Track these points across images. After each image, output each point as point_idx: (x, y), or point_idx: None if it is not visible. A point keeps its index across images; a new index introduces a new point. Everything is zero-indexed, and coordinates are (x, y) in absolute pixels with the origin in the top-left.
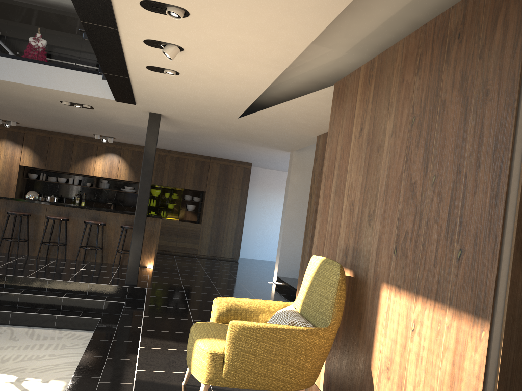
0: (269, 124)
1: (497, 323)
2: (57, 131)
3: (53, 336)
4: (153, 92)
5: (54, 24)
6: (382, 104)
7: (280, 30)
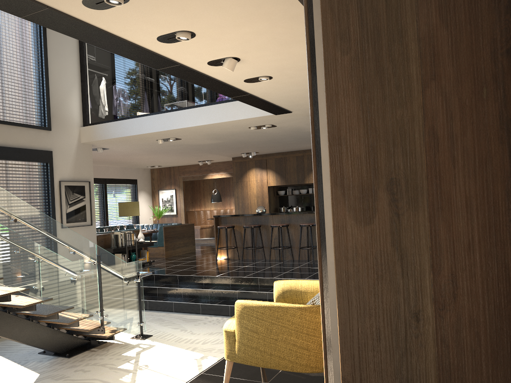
0: None
1: (331, 282)
2: (288, 150)
3: None
4: (285, 98)
5: None
6: None
7: (262, 9)
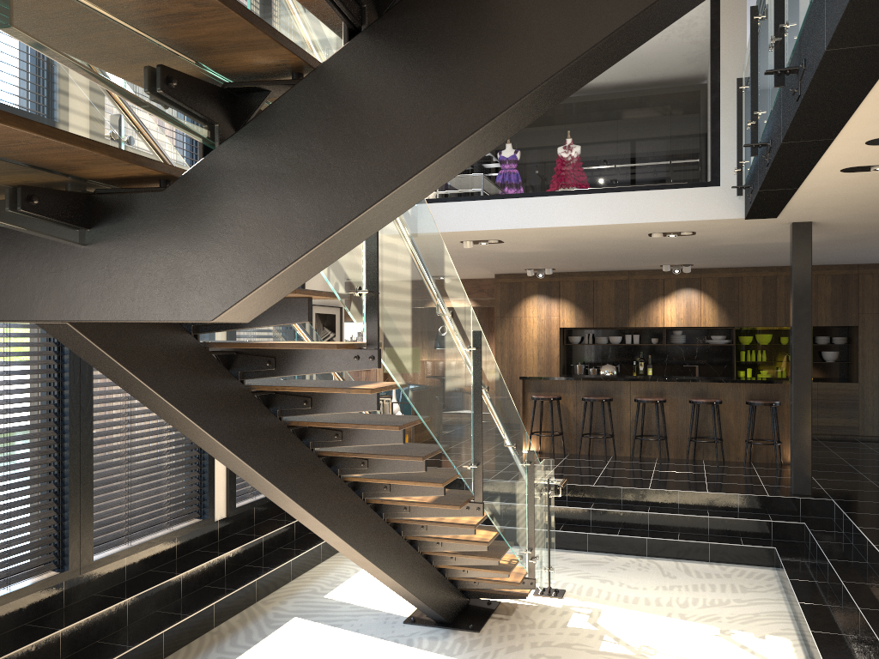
0: None
1: None
2: (604, 269)
3: (716, 573)
4: (823, 197)
5: None
6: None
7: None
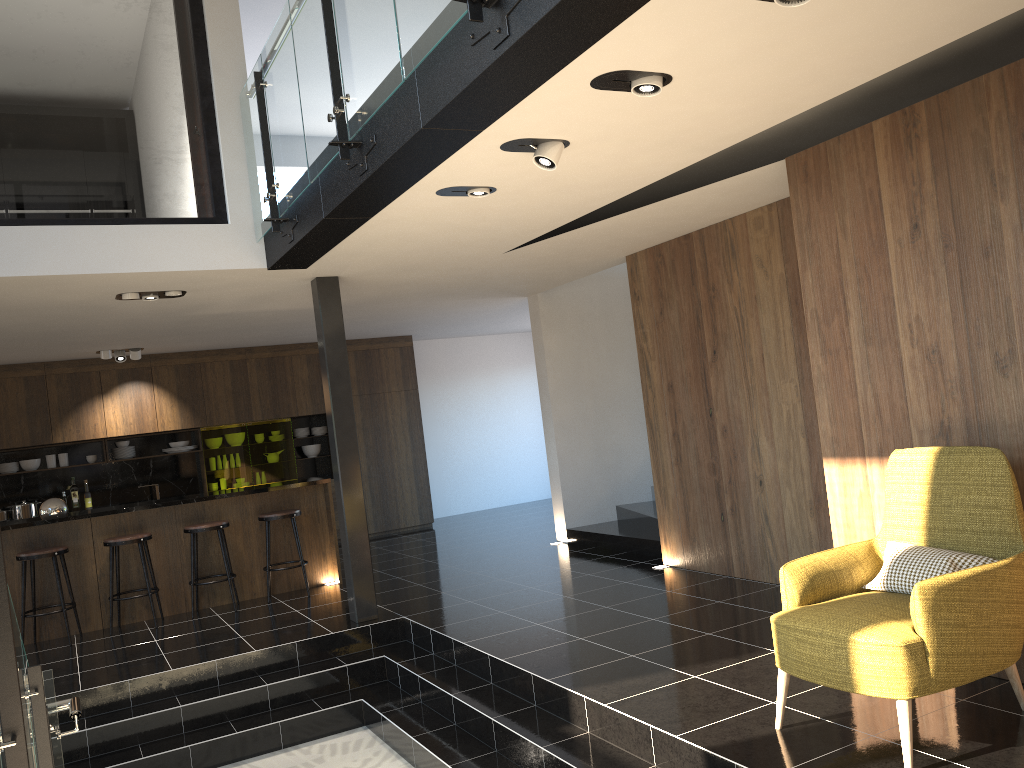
0: (556, 252)
1: None
2: (7, 362)
3: (303, 761)
4: (382, 237)
5: None
6: (971, 179)
7: (803, 86)
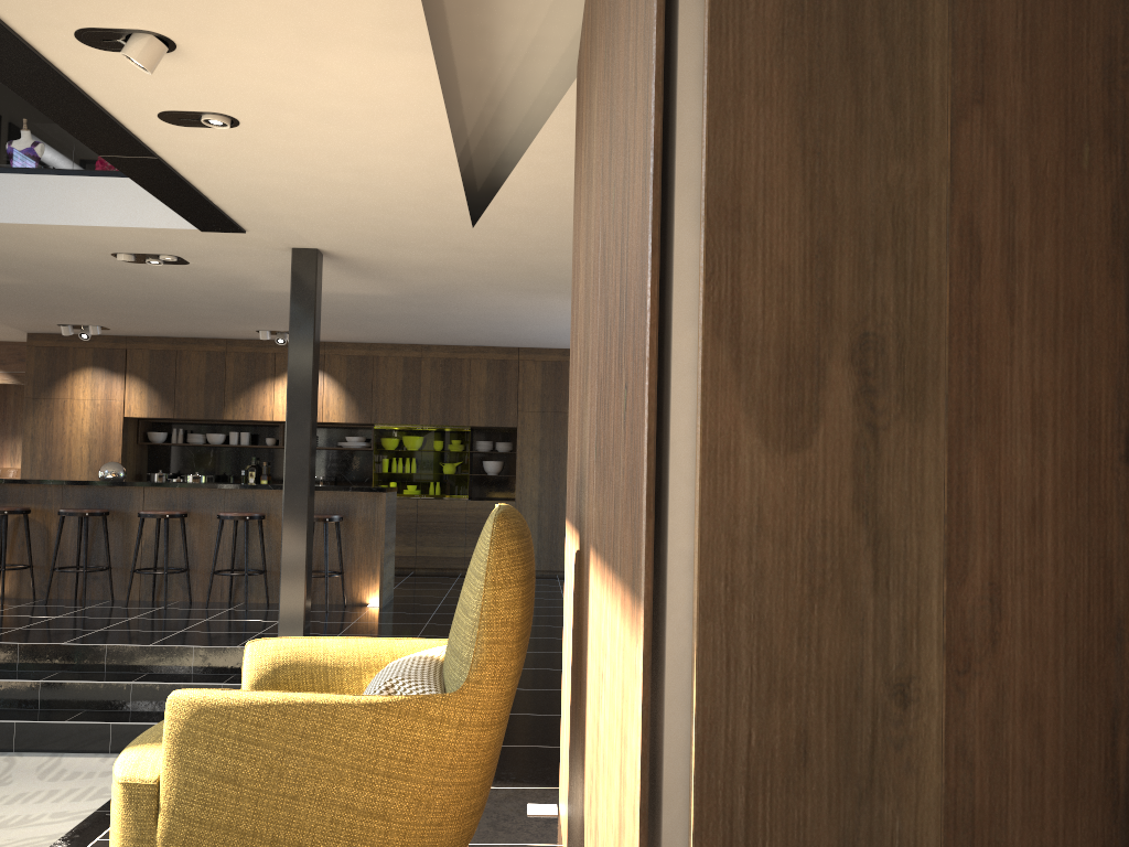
0: (552, 231)
1: (677, 609)
2: (188, 334)
3: (95, 770)
4: (246, 191)
5: None
6: (593, 56)
7: None
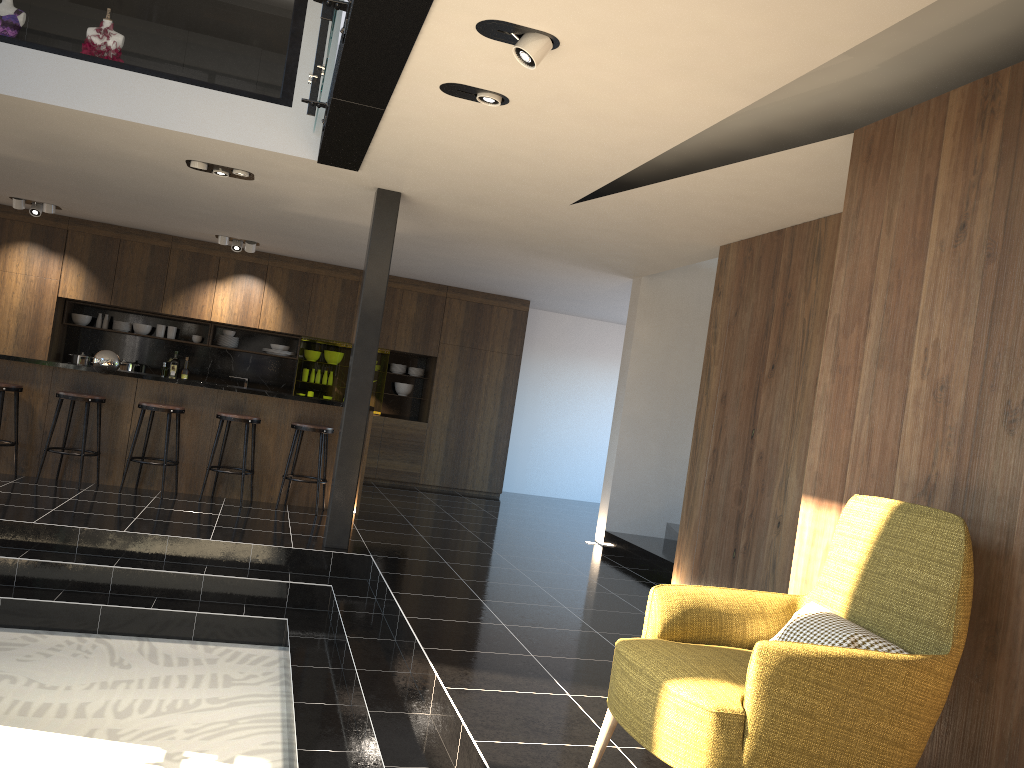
0: (633, 219)
1: None
2: (138, 226)
3: (197, 657)
4: (416, 145)
5: (88, 10)
6: None
7: (825, 3)
